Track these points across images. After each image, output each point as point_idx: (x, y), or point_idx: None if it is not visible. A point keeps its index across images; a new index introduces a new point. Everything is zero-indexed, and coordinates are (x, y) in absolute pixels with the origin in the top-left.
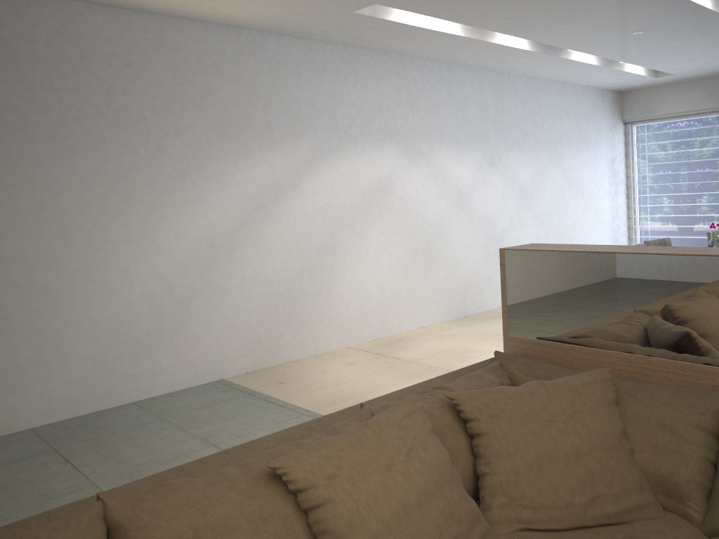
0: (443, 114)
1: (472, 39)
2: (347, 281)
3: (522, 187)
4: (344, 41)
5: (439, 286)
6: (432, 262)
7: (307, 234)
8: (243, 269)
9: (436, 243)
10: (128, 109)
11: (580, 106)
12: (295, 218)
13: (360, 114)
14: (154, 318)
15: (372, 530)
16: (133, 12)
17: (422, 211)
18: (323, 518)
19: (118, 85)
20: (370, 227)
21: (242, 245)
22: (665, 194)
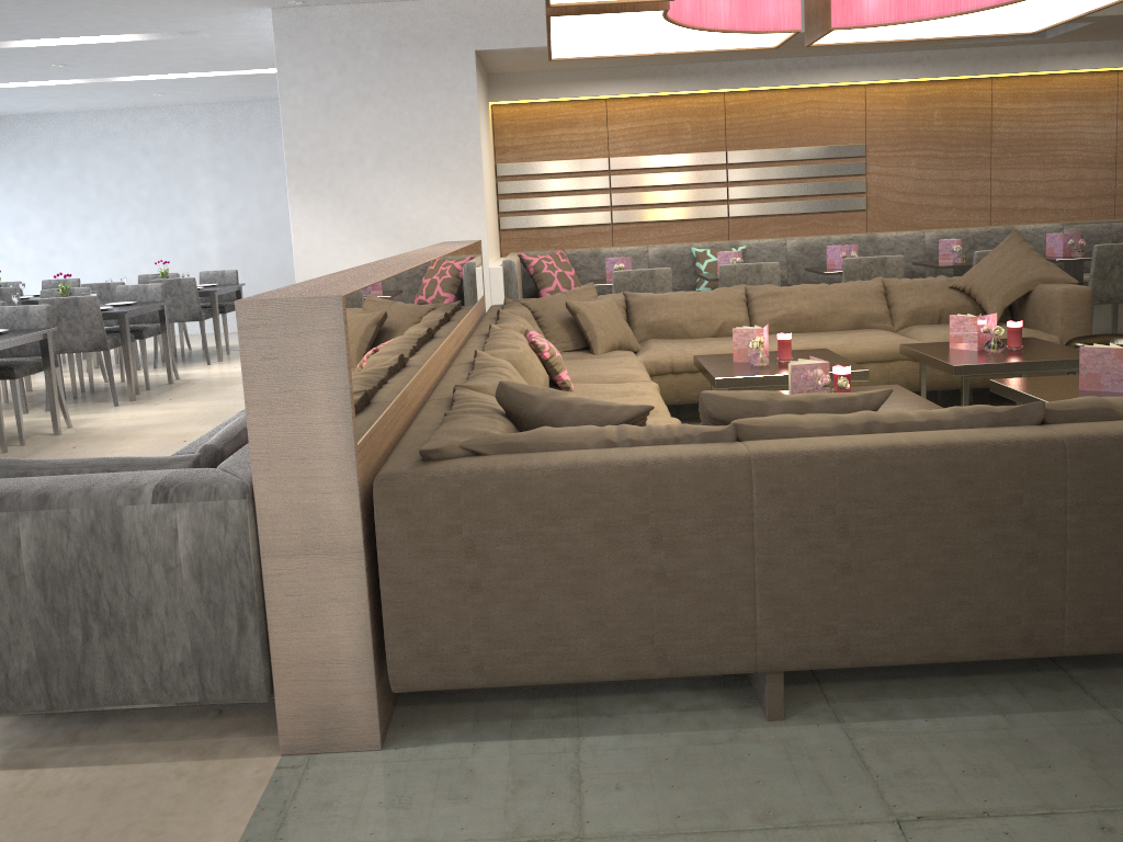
0: None
1: None
2: None
3: None
4: None
5: None
6: None
7: None
8: None
9: None
10: None
11: None
12: None
13: None
14: None
15: None
16: None
17: None
18: None
19: None
20: None
21: None
22: None
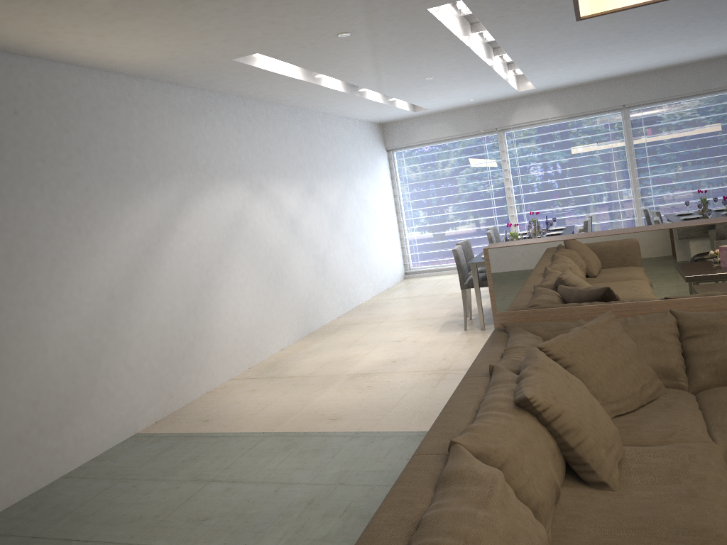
0: (272, 150)
1: (307, 83)
2: (223, 315)
3: (332, 211)
4: (198, 84)
5: (289, 309)
6: (281, 287)
7: (188, 273)
8: (141, 316)
9: (282, 269)
10: (21, 160)
11: (359, 137)
12: (177, 259)
13: (214, 153)
14: (69, 382)
15: (590, 422)
16: (14, 56)
17: (269, 241)
18: (565, 423)
19: (8, 135)
20: (234, 260)
21: (137, 292)
22: (426, 207)
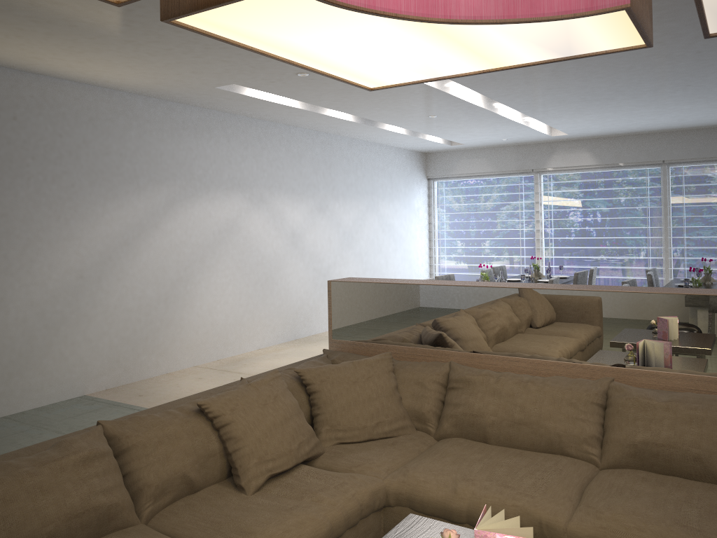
0: (282, 168)
1: (308, 111)
2: (197, 308)
3: (345, 230)
4: (202, 104)
5: (275, 313)
6: (270, 292)
7: (164, 267)
8: (108, 297)
9: (273, 276)
10: (12, 156)
11: (393, 164)
12: (155, 254)
13: (213, 165)
14: (26, 341)
15: (257, 436)
16: (21, 73)
17: (262, 249)
18: (229, 431)
19: (4, 135)
20: (218, 262)
21: (107, 276)
22: (458, 238)
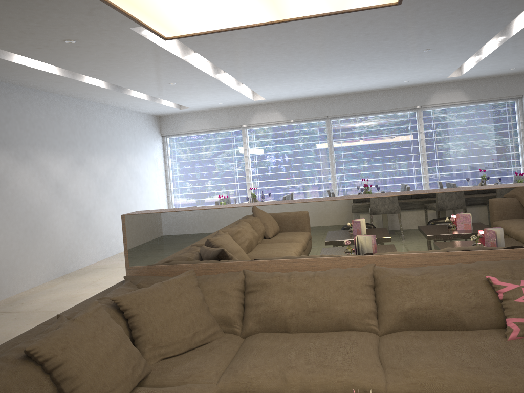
0: (43, 128)
1: (68, 78)
2: None
3: (101, 179)
4: None
5: (45, 255)
6: (39, 237)
7: None
8: None
9: (41, 222)
10: None
11: (135, 124)
12: None
13: None
14: None
15: (93, 370)
16: None
17: (30, 199)
18: (64, 371)
19: None
20: None
21: None
22: (188, 180)
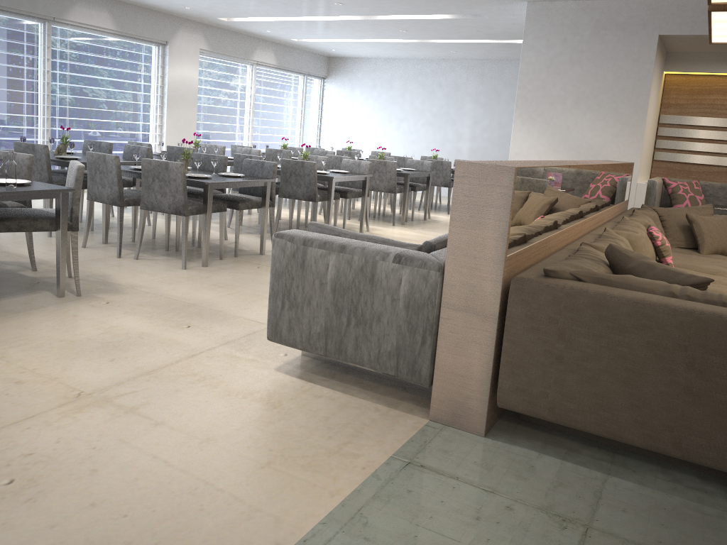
0: None
1: None
2: None
3: None
4: None
5: None
6: None
7: None
8: None
9: None
10: None
11: None
12: None
13: None
14: None
15: None
16: None
17: None
18: None
19: None
20: None
21: None
22: None
